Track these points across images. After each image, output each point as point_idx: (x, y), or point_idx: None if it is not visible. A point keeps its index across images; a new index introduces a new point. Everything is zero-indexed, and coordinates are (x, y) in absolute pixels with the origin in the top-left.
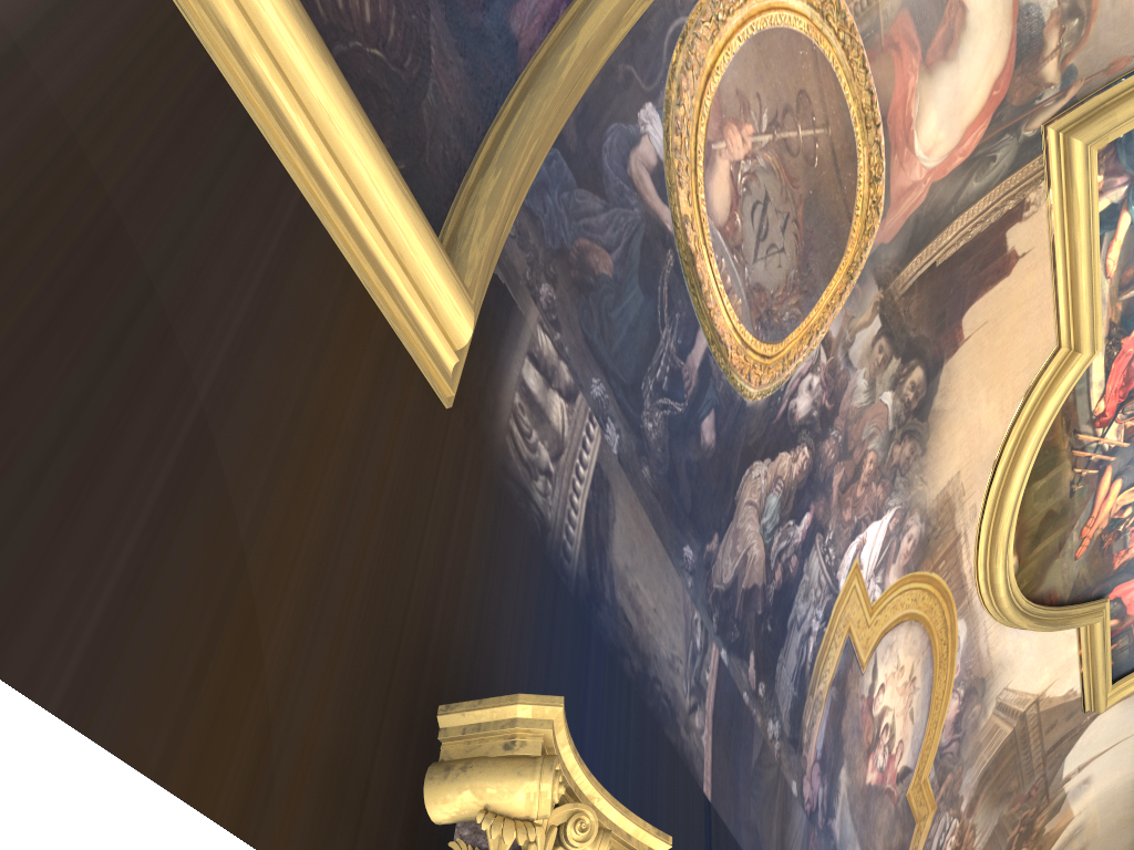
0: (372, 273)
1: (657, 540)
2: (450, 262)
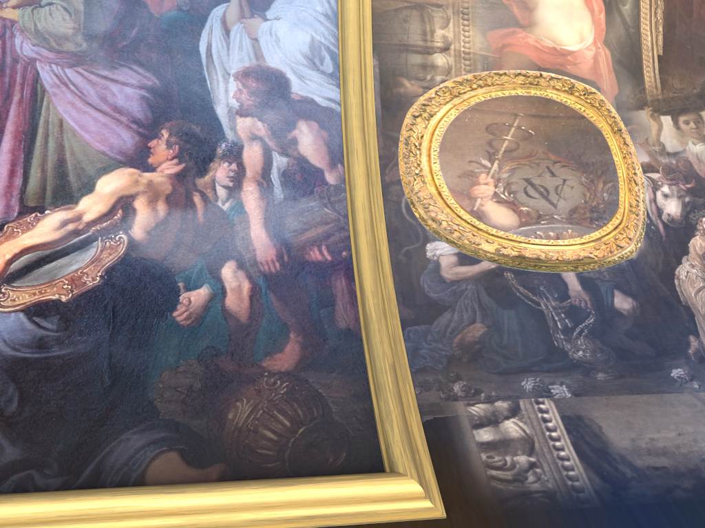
0: (364, 517)
1: (644, 397)
2: (385, 477)
